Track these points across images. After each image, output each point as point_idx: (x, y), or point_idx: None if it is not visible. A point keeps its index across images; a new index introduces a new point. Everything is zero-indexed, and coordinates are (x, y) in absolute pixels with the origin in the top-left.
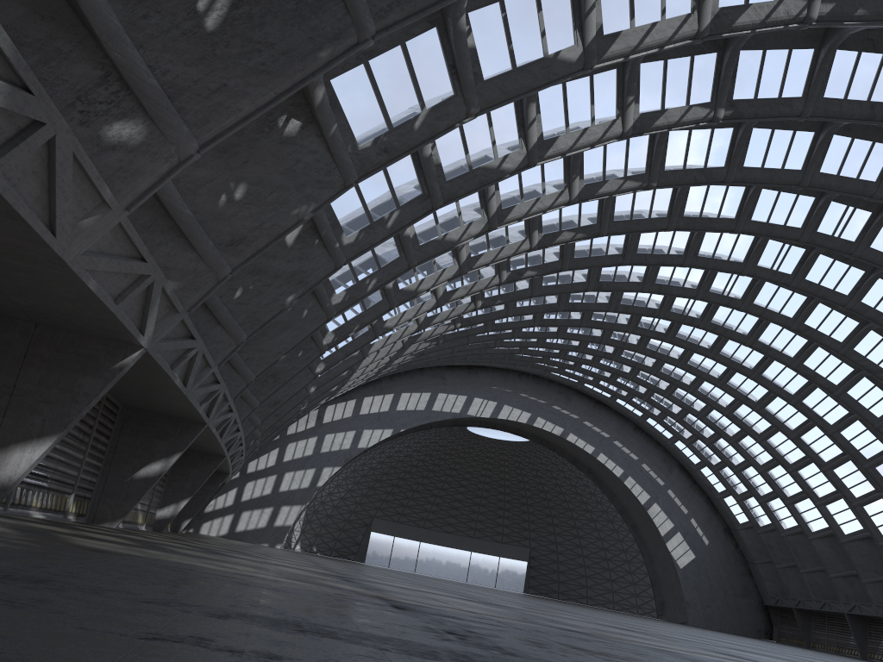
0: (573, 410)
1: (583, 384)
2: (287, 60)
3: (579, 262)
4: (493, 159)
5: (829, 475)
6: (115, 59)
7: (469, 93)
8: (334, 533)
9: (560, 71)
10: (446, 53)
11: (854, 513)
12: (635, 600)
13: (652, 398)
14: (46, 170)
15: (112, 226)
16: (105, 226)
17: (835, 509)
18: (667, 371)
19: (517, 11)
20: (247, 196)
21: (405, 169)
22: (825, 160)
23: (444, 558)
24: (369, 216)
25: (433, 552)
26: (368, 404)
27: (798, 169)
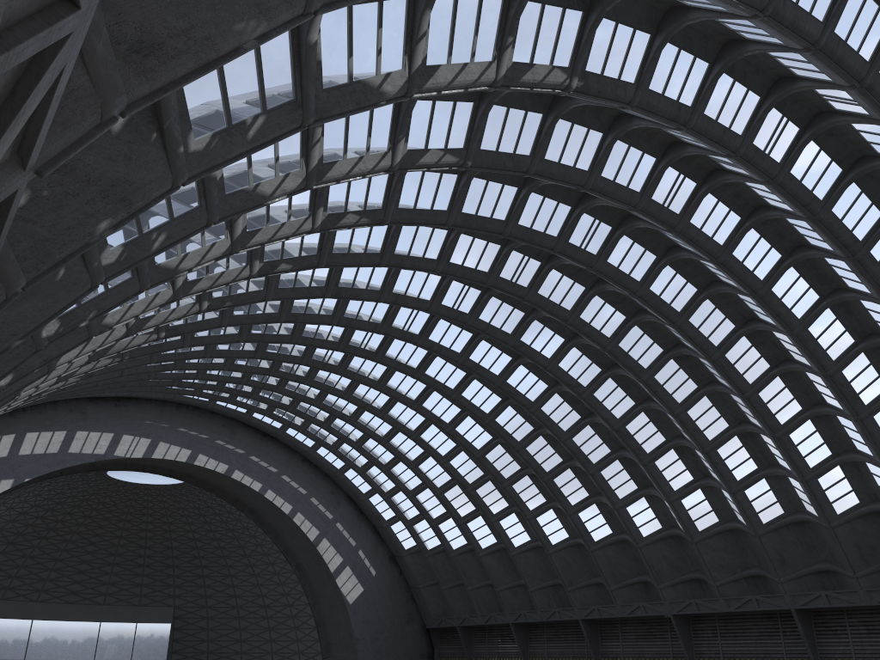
0: (239, 444)
1: (251, 415)
2: None
3: (337, 258)
4: (375, 75)
5: (509, 491)
6: None
7: None
8: None
9: None
10: None
11: (523, 525)
12: (297, 646)
13: (332, 426)
14: None
15: None
16: None
17: (507, 524)
18: (360, 395)
19: None
20: None
21: (280, 55)
22: (606, 164)
23: (65, 636)
24: (228, 115)
25: (50, 630)
26: None
27: (586, 170)
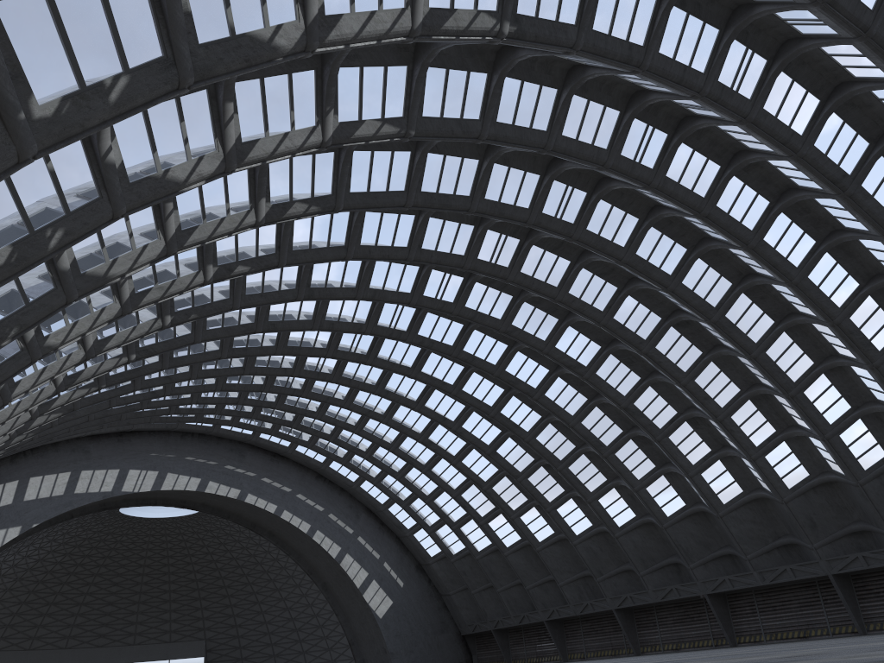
0: (249, 467)
1: (258, 436)
2: None
3: (298, 255)
4: (263, 28)
5: (525, 484)
6: None
7: None
8: None
9: None
10: None
11: (545, 519)
12: None
13: (339, 438)
14: None
15: None
16: None
17: (528, 519)
18: (361, 403)
19: None
20: None
21: (137, 7)
22: (566, 122)
23: None
24: (79, 75)
25: None
26: None
27: (544, 130)
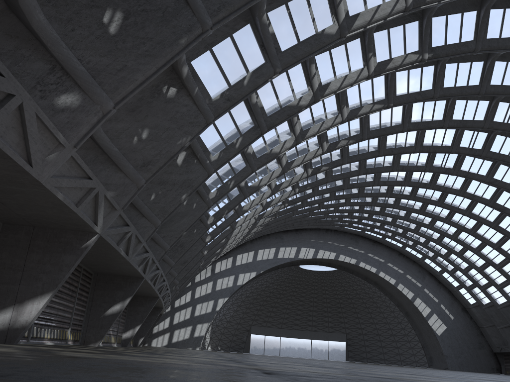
0: (361, 248)
1: (364, 232)
2: (161, 47)
3: (352, 158)
4: (294, 100)
5: None
6: (57, 56)
7: (274, 60)
8: (229, 337)
9: (326, 40)
10: (257, 38)
11: None
12: (413, 358)
13: (407, 235)
14: (21, 125)
15: (67, 158)
16: (63, 158)
17: None
18: (414, 218)
19: (296, 8)
20: (150, 136)
21: (242, 112)
22: (492, 77)
23: (296, 345)
24: (224, 142)
25: (289, 342)
26: (240, 259)
27: (477, 84)
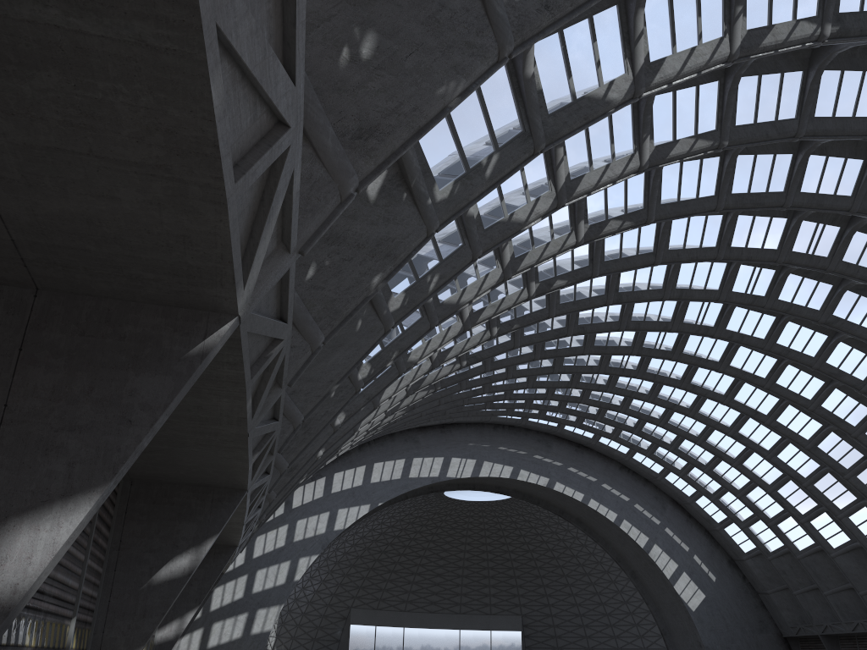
0: (556, 457)
1: (563, 428)
2: None
3: (609, 265)
4: (598, 87)
5: (854, 482)
6: None
7: None
8: (310, 632)
9: None
10: None
11: None
12: None
13: (643, 431)
14: None
15: None
16: None
17: (859, 520)
18: (665, 397)
19: None
20: (378, 56)
21: (502, 96)
22: None
23: (432, 642)
24: (464, 161)
25: (419, 636)
26: (340, 480)
27: None
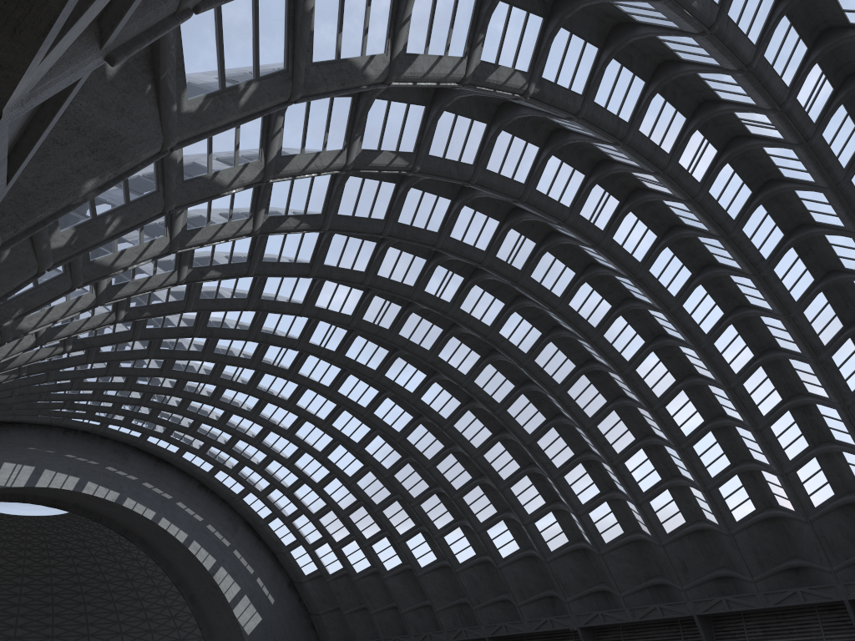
0: (132, 471)
1: (146, 439)
2: None
3: (266, 267)
4: (360, 56)
5: (417, 510)
6: None
7: None
8: None
9: None
10: None
11: (429, 545)
12: None
13: (234, 449)
14: None
15: None
16: None
17: (414, 544)
18: (267, 416)
19: None
20: None
21: (276, 19)
22: (541, 178)
23: None
24: (222, 76)
25: None
26: None
27: (522, 182)
